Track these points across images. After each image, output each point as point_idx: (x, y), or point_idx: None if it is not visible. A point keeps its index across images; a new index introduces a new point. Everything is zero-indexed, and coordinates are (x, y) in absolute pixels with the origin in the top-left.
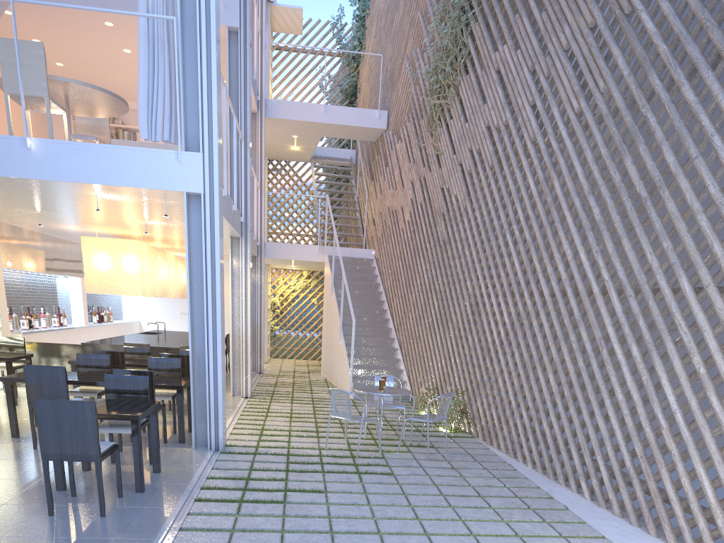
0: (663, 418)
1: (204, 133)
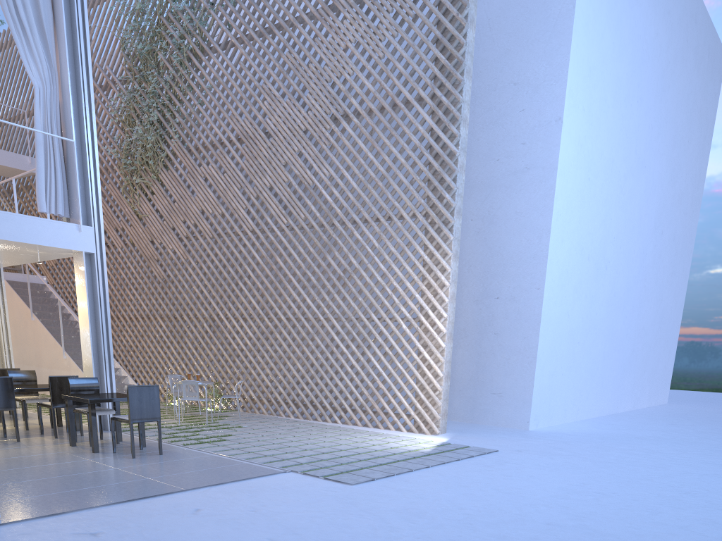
0: (376, 376)
1: (94, 215)
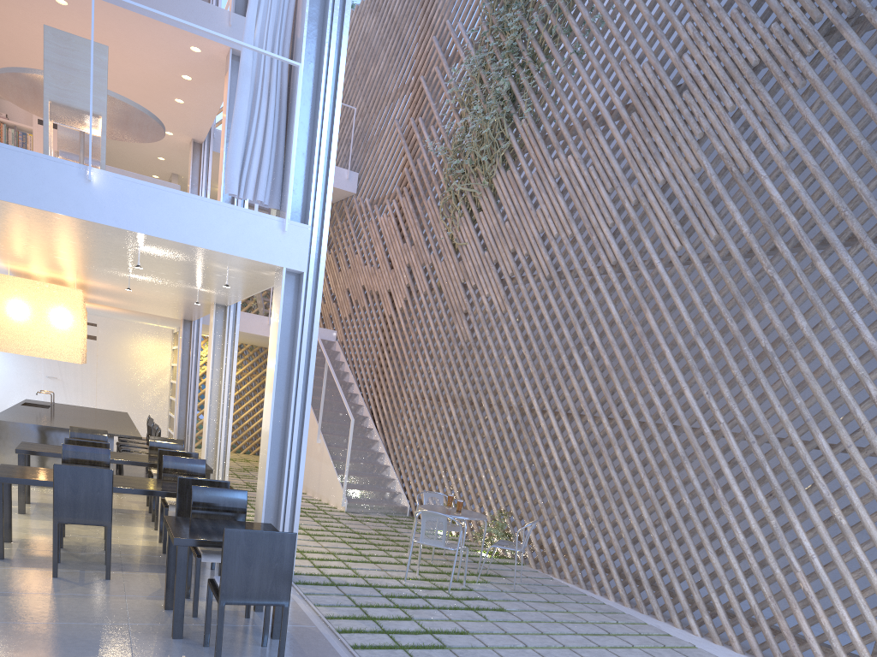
0: (796, 562)
1: (316, 204)
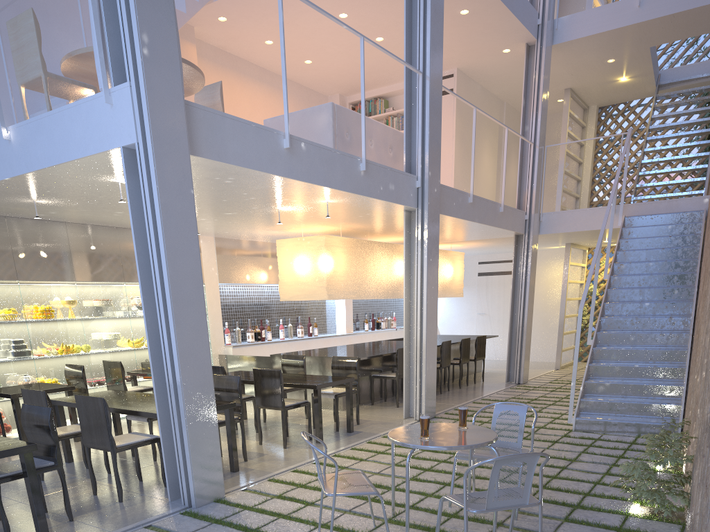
0: None
1: (127, 50)
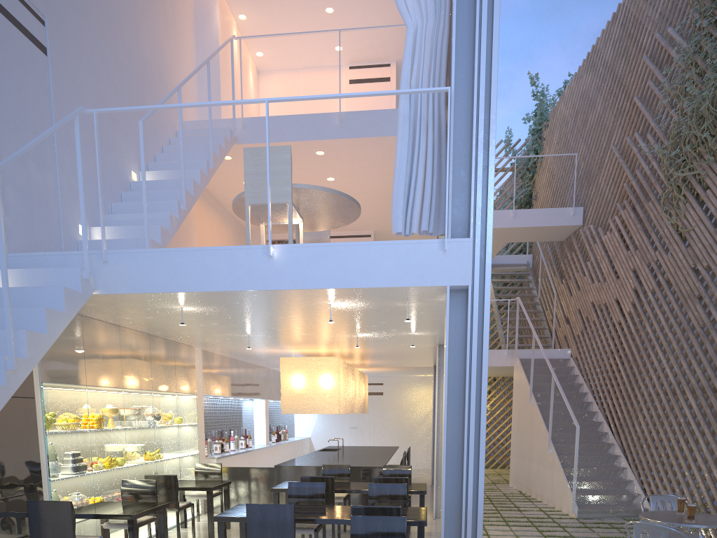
0: None
1: (476, 215)
